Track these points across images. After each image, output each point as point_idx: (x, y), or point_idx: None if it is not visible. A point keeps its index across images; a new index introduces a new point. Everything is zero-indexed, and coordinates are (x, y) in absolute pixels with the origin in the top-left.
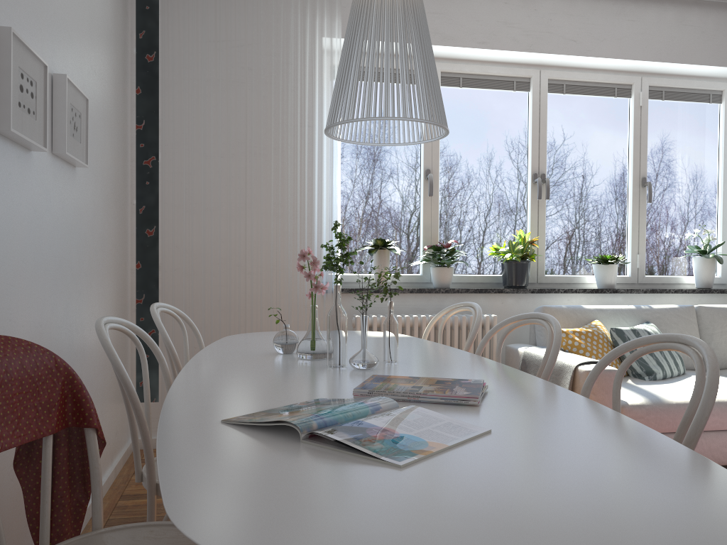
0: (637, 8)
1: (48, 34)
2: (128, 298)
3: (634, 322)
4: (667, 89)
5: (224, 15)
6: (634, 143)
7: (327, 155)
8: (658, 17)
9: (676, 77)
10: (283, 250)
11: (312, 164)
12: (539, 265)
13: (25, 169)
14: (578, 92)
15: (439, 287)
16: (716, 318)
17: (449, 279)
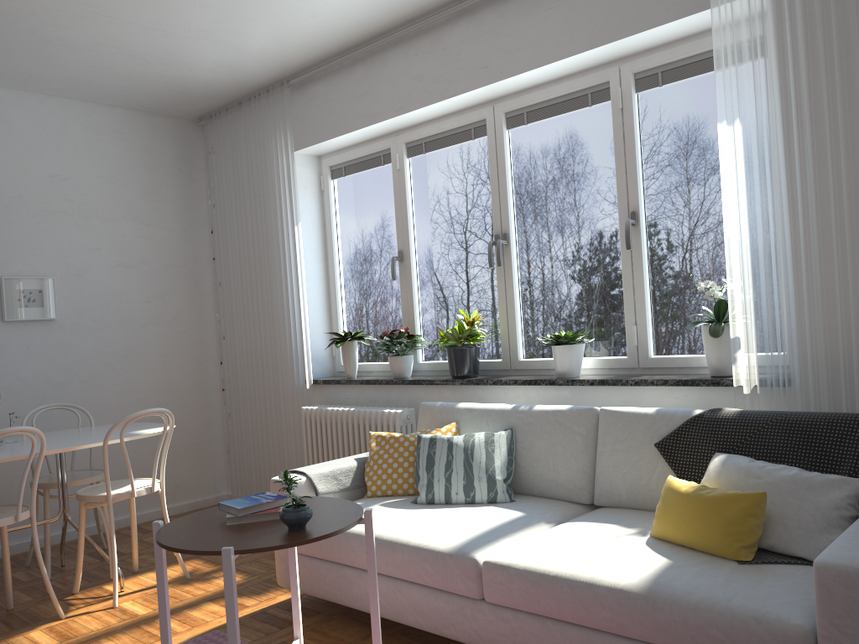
0: None
1: None
2: (213, 387)
3: (497, 428)
4: (665, 68)
5: (232, 160)
6: (616, 165)
7: (292, 260)
8: None
9: (675, 44)
10: (275, 348)
11: (285, 270)
12: (510, 347)
13: None
14: (542, 116)
15: (393, 377)
16: (612, 429)
17: (397, 369)
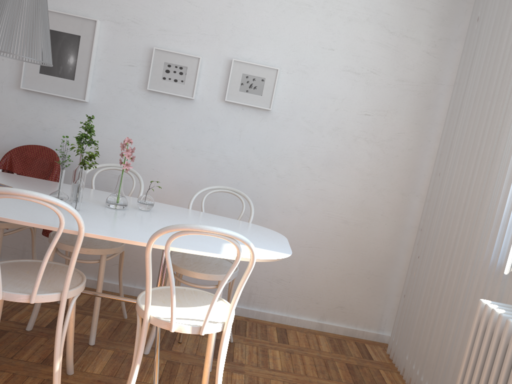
0: None
1: (232, 40)
2: (410, 224)
3: None
4: None
5: None
6: None
7: None
8: None
9: None
10: (482, 201)
11: None
12: None
13: (183, 107)
14: None
15: None
16: None
17: None
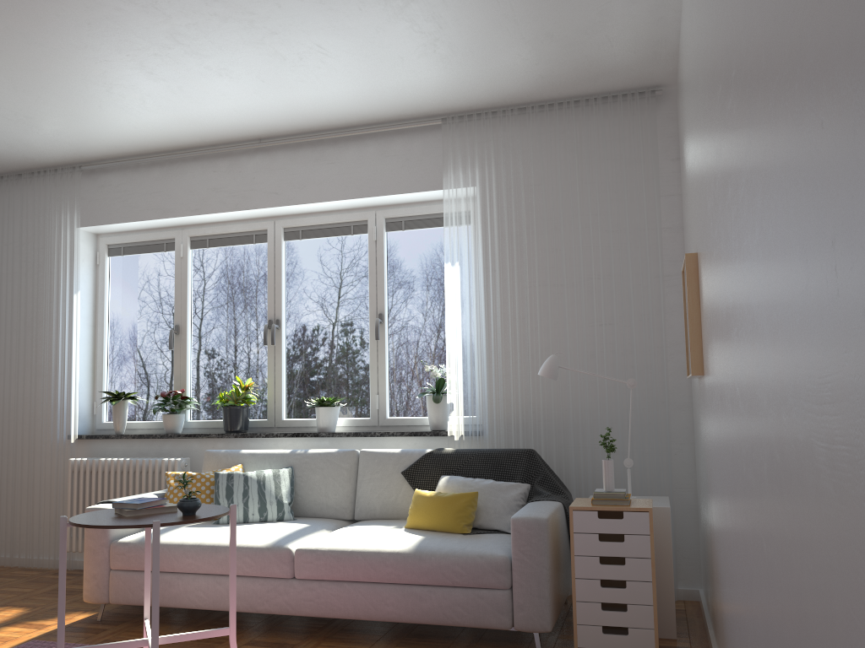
0: (336, 150)
1: None
2: None
3: (278, 467)
4: (407, 218)
5: (3, 225)
6: (369, 279)
7: (67, 324)
8: (358, 154)
9: (415, 205)
10: (36, 404)
11: (57, 332)
12: (276, 409)
13: None
14: (314, 236)
15: (166, 433)
16: (370, 464)
17: (171, 425)
